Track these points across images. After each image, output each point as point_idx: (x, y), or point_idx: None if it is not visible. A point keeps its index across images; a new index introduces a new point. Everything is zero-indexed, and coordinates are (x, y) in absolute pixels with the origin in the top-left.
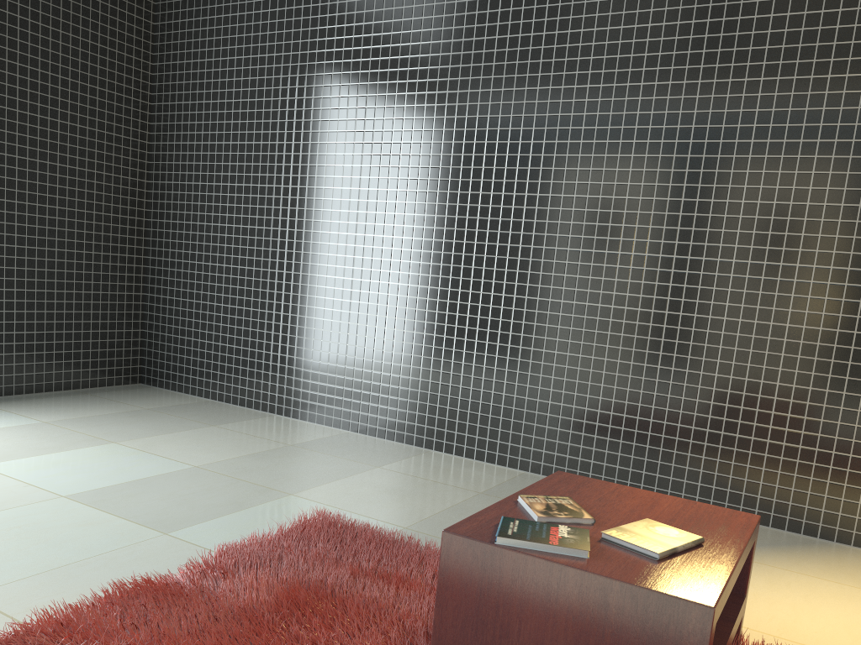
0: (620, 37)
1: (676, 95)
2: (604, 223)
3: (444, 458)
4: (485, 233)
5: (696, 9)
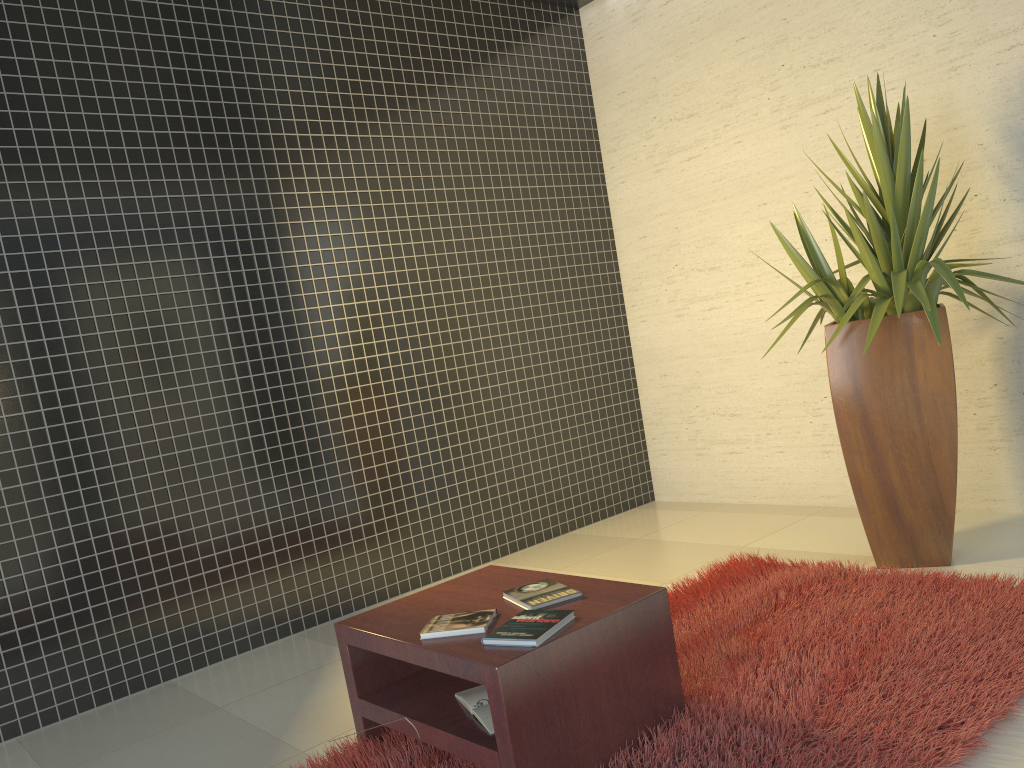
0: None
1: (44, 214)
2: (7, 379)
3: None
4: None
5: (32, 115)
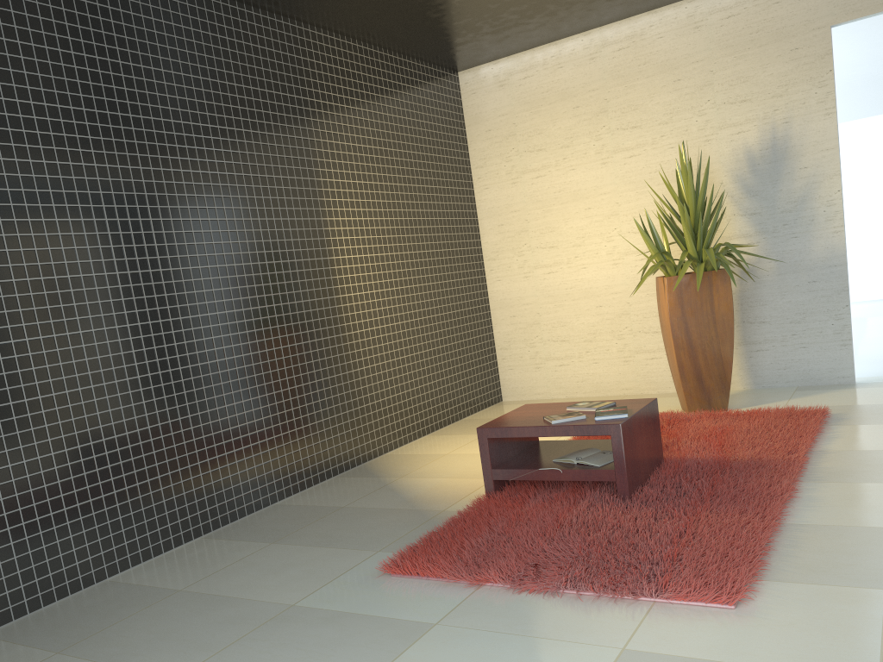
0: (153, 127)
1: (207, 182)
2: (191, 291)
3: (145, 570)
4: (89, 320)
5: (200, 115)
